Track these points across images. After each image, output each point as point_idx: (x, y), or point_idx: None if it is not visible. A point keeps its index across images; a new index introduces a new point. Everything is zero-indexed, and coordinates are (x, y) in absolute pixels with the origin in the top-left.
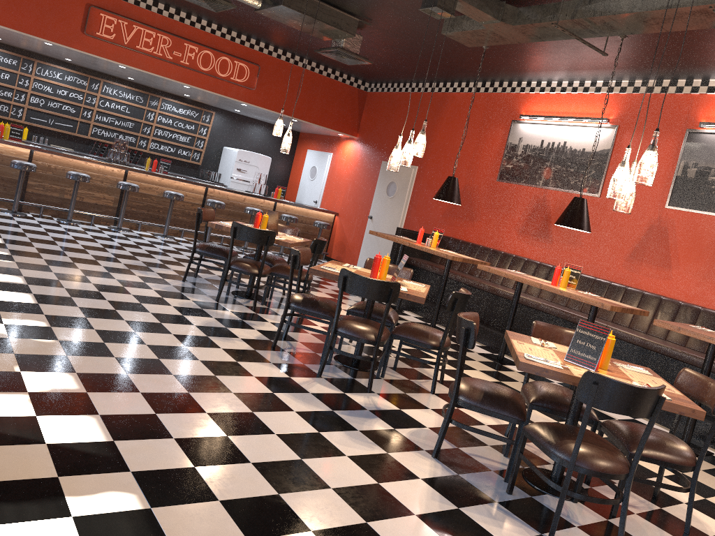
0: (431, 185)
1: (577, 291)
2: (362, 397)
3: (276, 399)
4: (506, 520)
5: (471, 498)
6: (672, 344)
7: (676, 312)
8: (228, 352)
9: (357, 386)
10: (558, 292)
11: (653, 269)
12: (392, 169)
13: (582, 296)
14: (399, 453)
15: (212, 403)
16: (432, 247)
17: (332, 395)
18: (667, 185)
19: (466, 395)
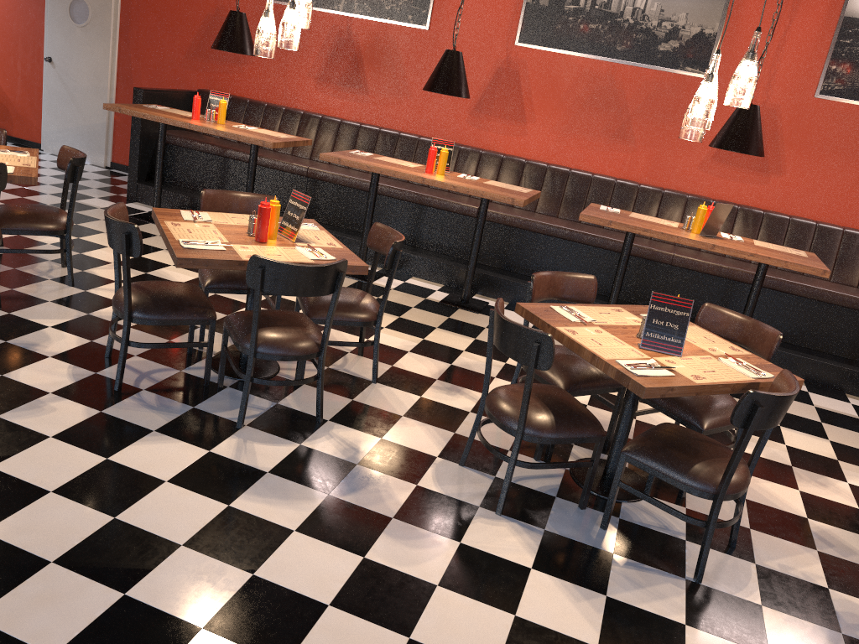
0: (154, 6)
1: (456, 176)
2: (326, 440)
3: (248, 519)
4: (649, 580)
5: (595, 566)
6: (551, 220)
7: (543, 178)
8: (71, 440)
9: (298, 420)
10: (451, 188)
11: (505, 124)
12: (266, 55)
13: (483, 190)
14: (470, 534)
15: (185, 596)
16: (221, 124)
17: (293, 459)
18: (516, 15)
19: (536, 427)
